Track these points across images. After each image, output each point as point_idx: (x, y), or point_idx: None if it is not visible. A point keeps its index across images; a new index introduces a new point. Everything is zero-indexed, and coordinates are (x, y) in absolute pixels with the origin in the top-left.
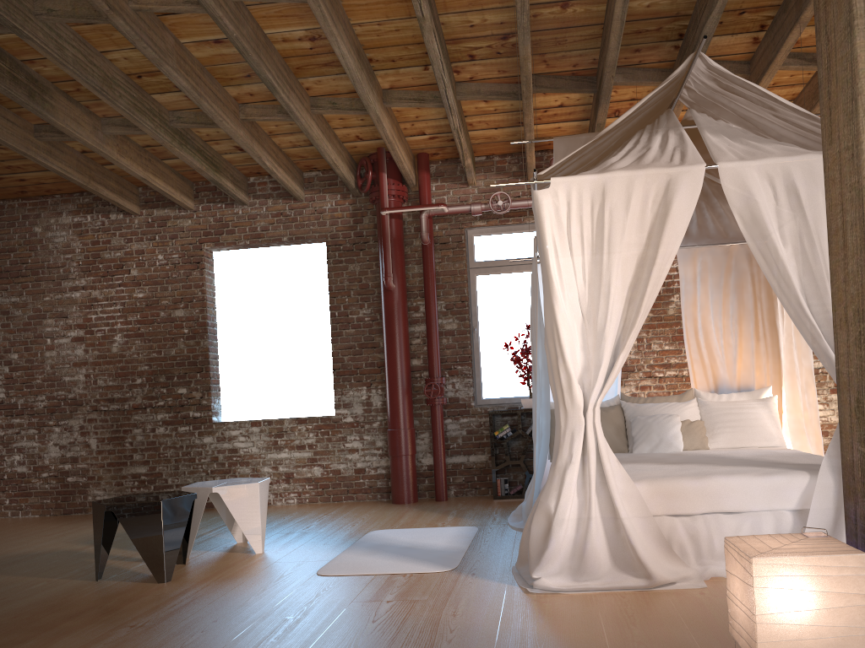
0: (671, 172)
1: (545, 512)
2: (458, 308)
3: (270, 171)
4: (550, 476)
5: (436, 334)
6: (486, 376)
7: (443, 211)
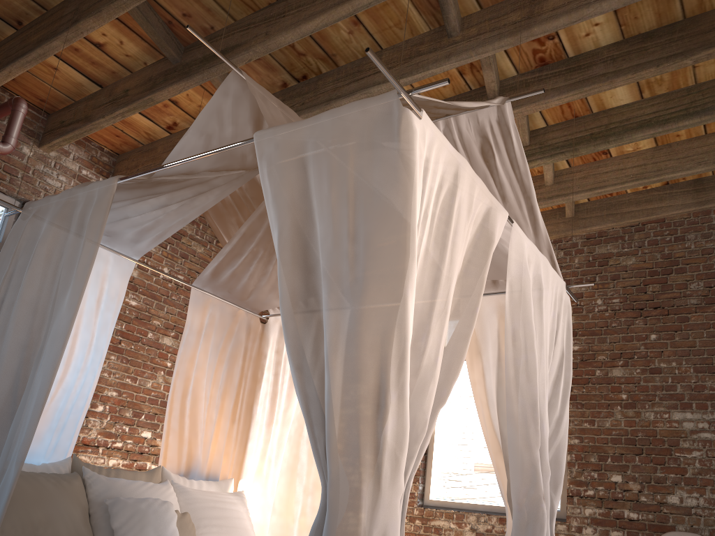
0: (493, 201)
1: None
2: None
3: None
4: None
5: None
6: None
7: None
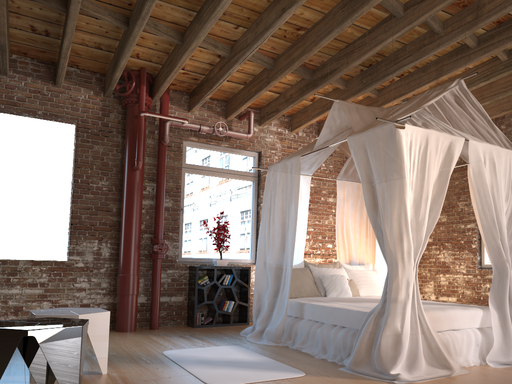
0: (453, 138)
1: (392, 330)
2: (174, 192)
3: (64, 56)
4: (392, 307)
5: (163, 208)
6: (185, 242)
7: (181, 124)
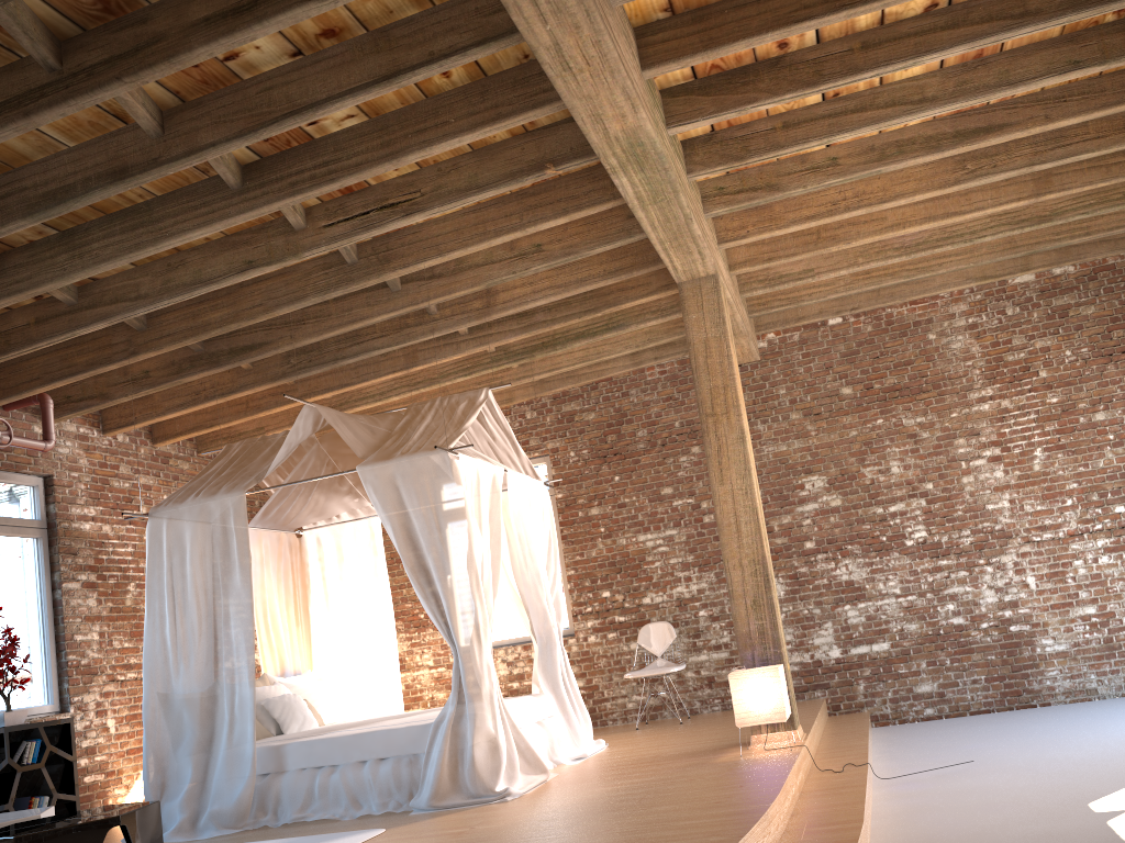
0: (495, 468)
1: (485, 734)
2: None
3: None
4: (477, 704)
5: None
6: None
7: None
